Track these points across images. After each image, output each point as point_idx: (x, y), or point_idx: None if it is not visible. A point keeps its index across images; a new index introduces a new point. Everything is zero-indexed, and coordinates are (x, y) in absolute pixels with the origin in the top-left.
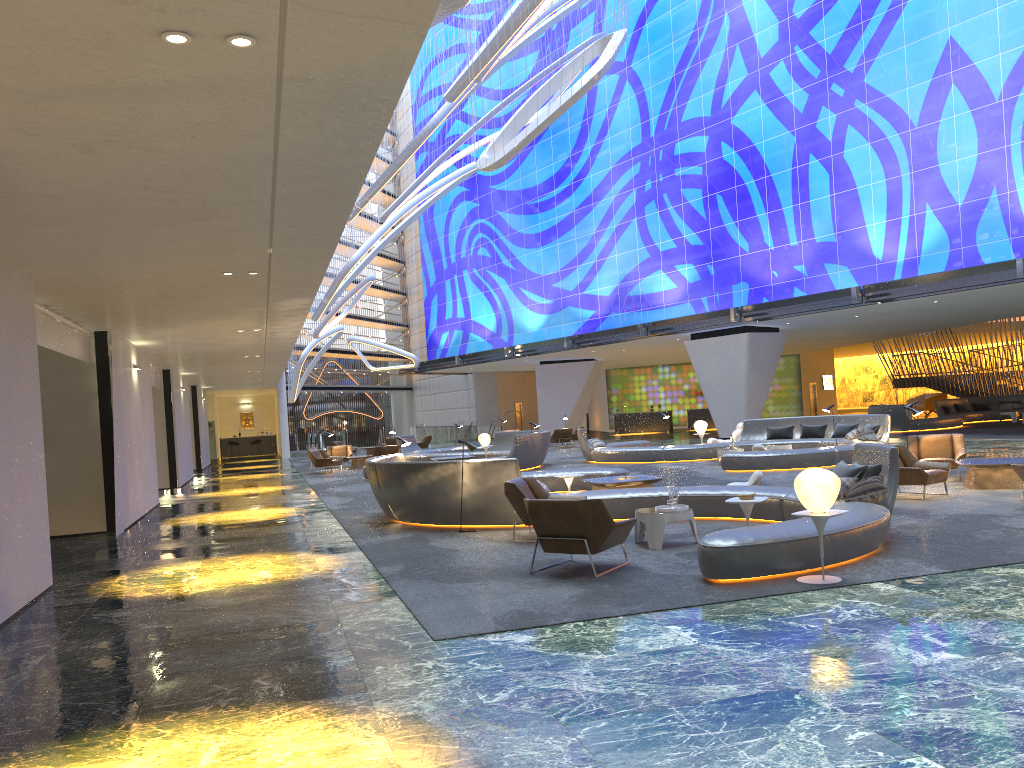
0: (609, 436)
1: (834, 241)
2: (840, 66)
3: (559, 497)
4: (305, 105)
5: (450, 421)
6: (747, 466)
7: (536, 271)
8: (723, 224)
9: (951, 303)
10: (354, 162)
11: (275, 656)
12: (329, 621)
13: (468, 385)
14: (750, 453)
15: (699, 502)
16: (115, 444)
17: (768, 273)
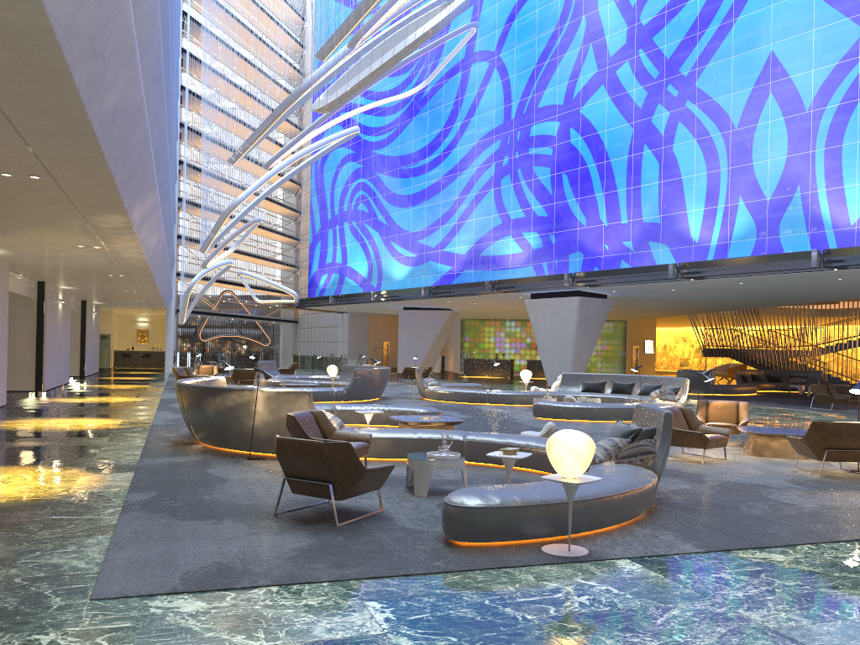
0: (457, 377)
1: (659, 222)
2: (676, 70)
3: (345, 433)
4: None
5: (326, 352)
6: (555, 415)
7: (405, 228)
8: (566, 200)
9: (754, 286)
10: (27, 20)
11: None
12: (5, 560)
13: (343, 323)
14: (559, 403)
15: (485, 449)
16: None
17: (600, 246)
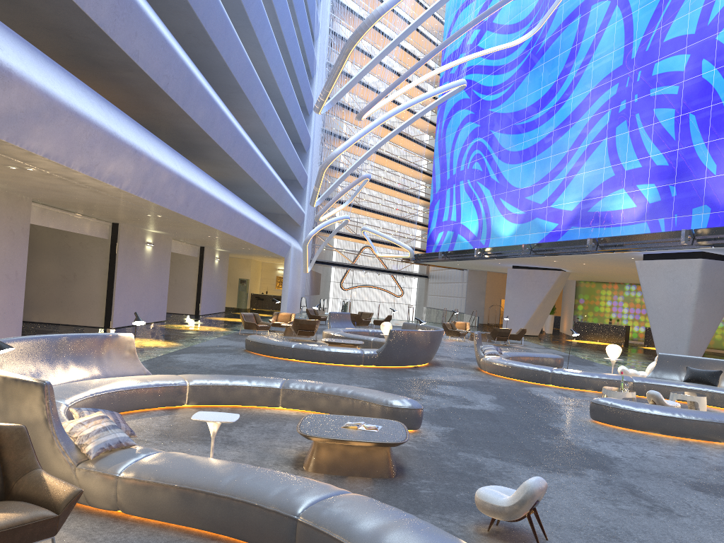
0: (562, 340)
1: None
2: None
3: (41, 479)
4: None
5: (447, 306)
6: (621, 422)
7: (515, 184)
8: (692, 144)
9: None
10: None
11: None
12: None
13: (463, 279)
14: (629, 405)
15: None
16: None
17: None
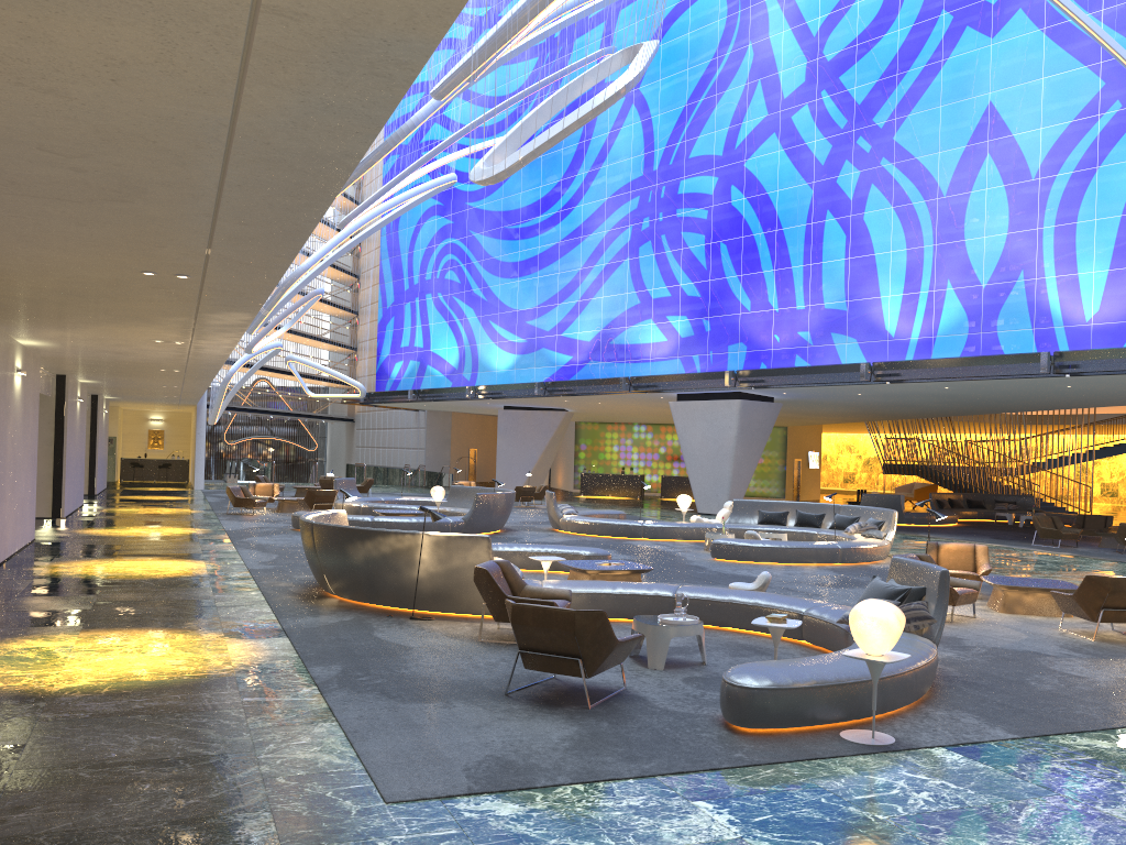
0: (574, 497)
1: (845, 309)
2: (869, 119)
3: (538, 588)
4: (287, 54)
5: (394, 462)
6: (740, 556)
7: (510, 304)
8: (725, 276)
9: (962, 391)
10: (341, 148)
11: (163, 815)
12: (242, 755)
13: (419, 423)
14: (745, 541)
15: (702, 607)
16: None
17: (769, 336)
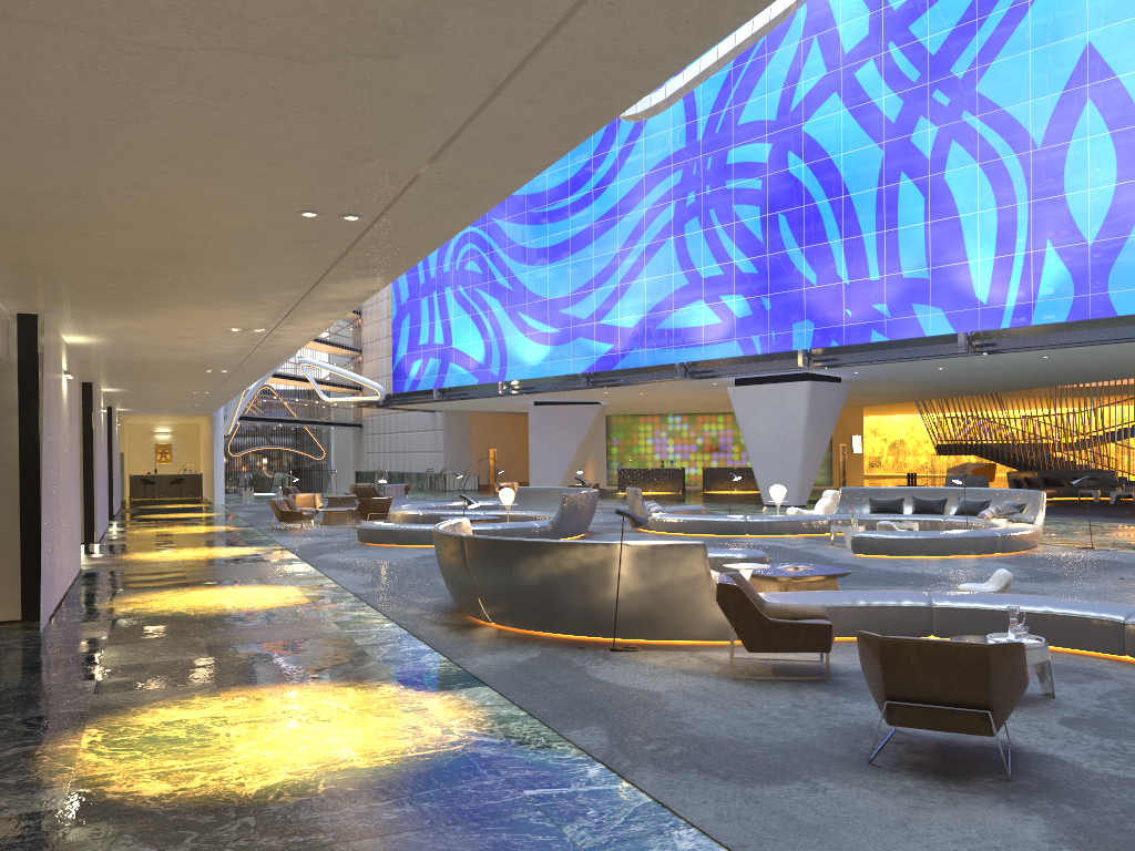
0: (615, 495)
1: (927, 278)
2: (946, 70)
3: (782, 606)
4: None
5: (409, 466)
6: (889, 550)
7: (540, 293)
8: (785, 250)
9: (1059, 360)
10: None
11: None
12: None
13: (436, 425)
14: (893, 534)
15: (970, 618)
16: (43, 488)
17: (840, 311)
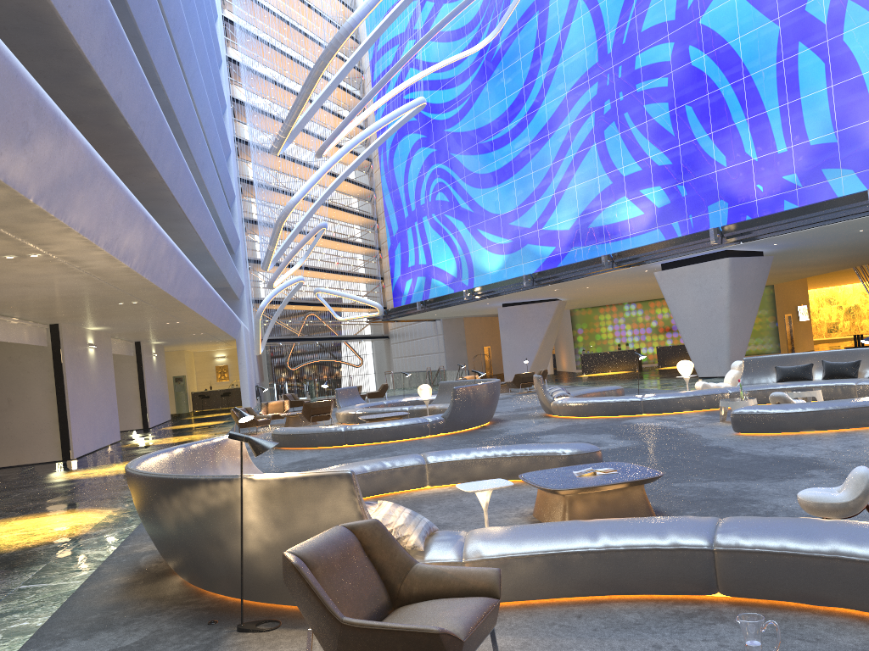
0: (576, 377)
1: (834, 141)
2: None
3: (436, 572)
4: None
5: (422, 366)
6: (773, 427)
7: (493, 211)
8: (694, 138)
9: None
10: None
11: None
12: None
13: (437, 331)
14: (777, 408)
15: (773, 568)
16: None
17: (751, 188)
